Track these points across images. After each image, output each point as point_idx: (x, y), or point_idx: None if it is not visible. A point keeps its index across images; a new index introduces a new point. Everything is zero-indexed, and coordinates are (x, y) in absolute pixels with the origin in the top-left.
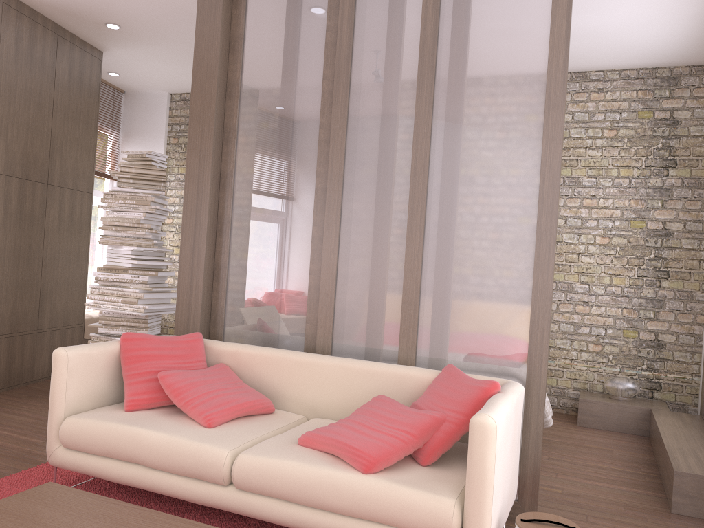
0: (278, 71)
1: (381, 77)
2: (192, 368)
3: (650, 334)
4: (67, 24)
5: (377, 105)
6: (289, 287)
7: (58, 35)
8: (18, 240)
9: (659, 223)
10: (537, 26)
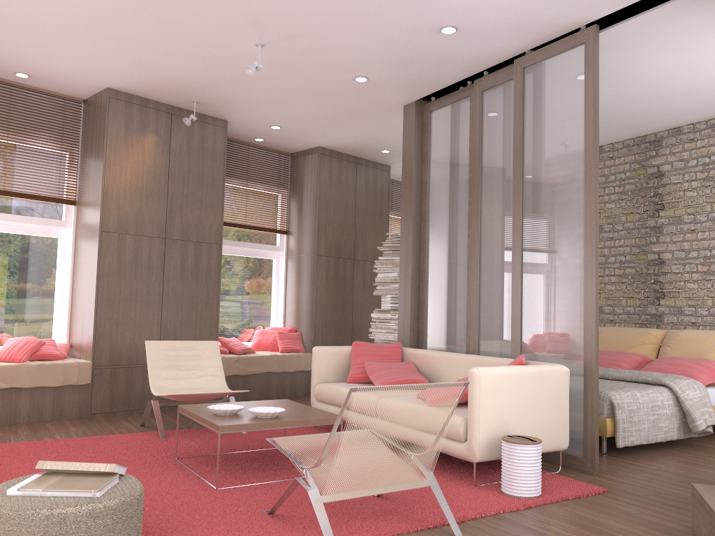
0: (446, 171)
1: (497, 165)
2: (389, 362)
3: None
4: (361, 155)
5: (496, 185)
6: (457, 312)
7: (357, 163)
8: (335, 296)
9: None
10: (577, 116)
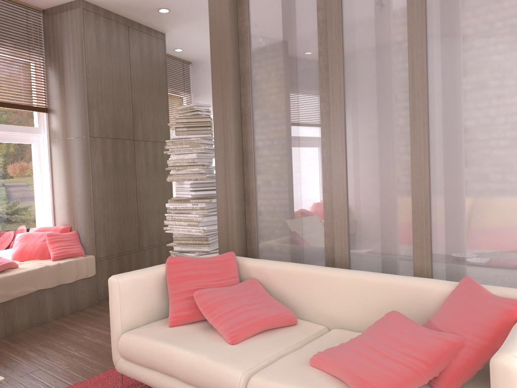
0: (278, 12)
1: None
2: (225, 285)
3: None
4: (133, 16)
5: (369, 23)
6: (306, 205)
7: (128, 26)
8: (117, 184)
9: None
10: None
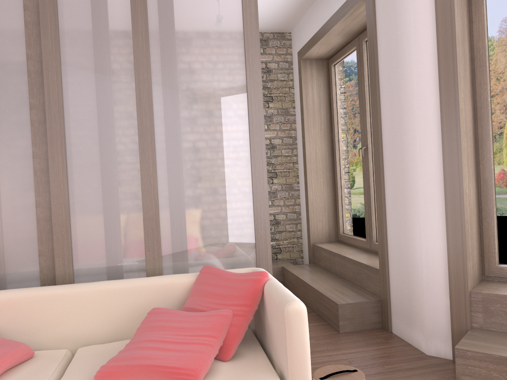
0: None
1: (92, 12)
2: None
3: (270, 216)
4: None
5: (91, 38)
6: (12, 223)
7: None
8: None
9: (267, 140)
10: None
